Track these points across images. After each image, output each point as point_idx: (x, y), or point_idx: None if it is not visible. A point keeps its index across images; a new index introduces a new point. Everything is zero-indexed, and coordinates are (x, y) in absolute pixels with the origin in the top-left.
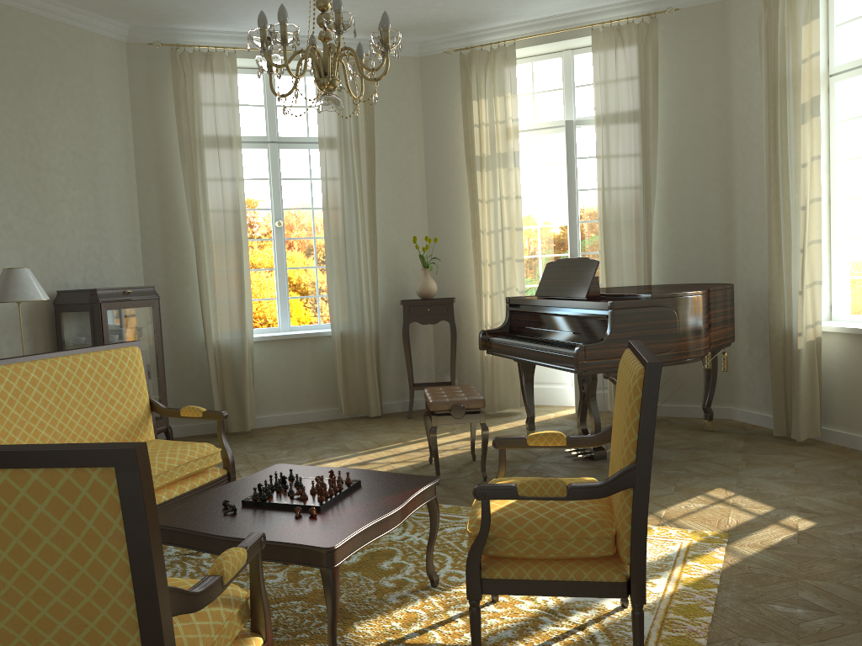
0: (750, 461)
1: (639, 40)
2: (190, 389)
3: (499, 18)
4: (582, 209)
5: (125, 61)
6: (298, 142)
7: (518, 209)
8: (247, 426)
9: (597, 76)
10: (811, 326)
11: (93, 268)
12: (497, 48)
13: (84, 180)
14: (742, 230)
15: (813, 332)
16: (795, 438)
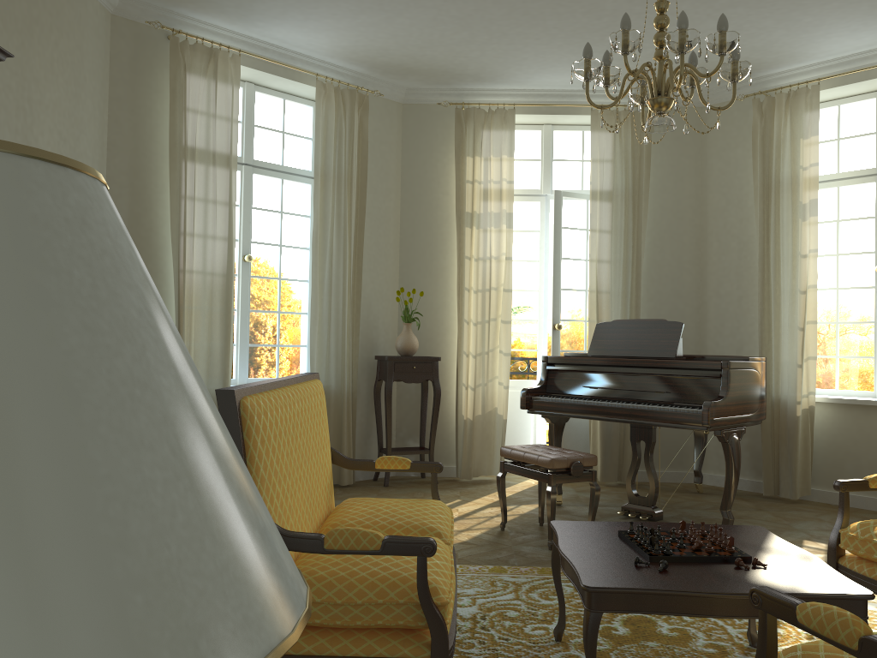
0: (783, 517)
1: (634, 127)
2: None
3: (505, 81)
4: (563, 276)
5: (109, 36)
6: (271, 169)
7: (508, 270)
8: None
9: (594, 153)
10: (805, 396)
11: None
12: (495, 109)
13: None
14: (715, 309)
15: (807, 401)
16: (786, 497)
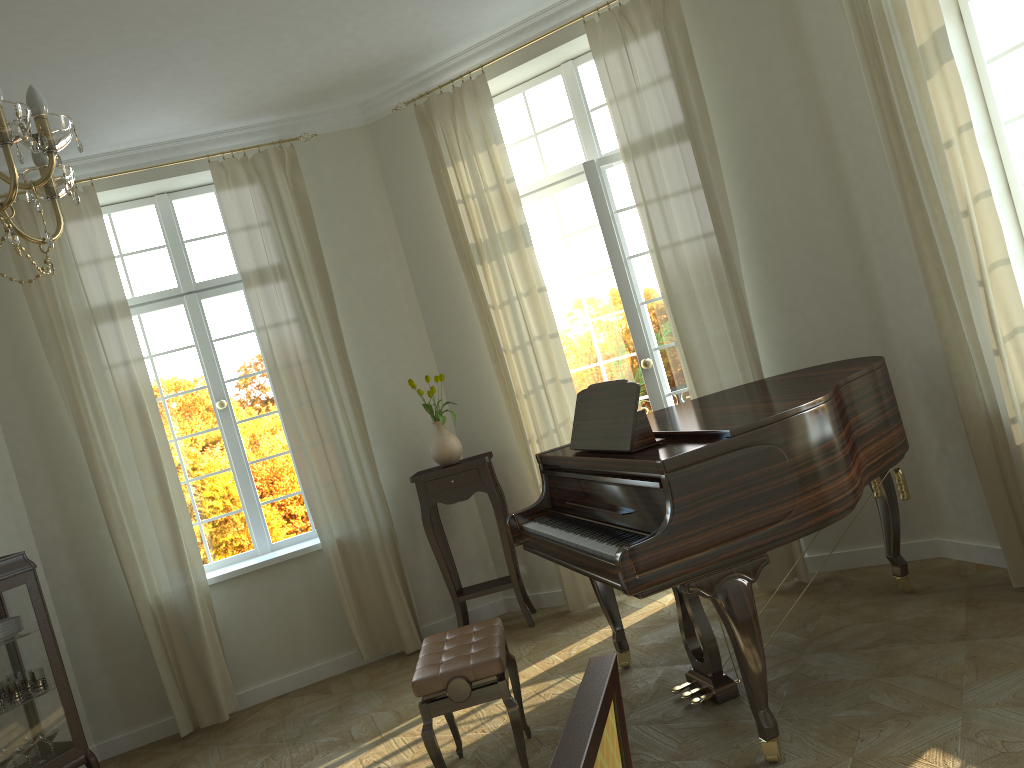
0: (981, 660)
1: (655, 20)
2: (135, 675)
3: (451, 42)
4: (639, 284)
5: None
6: (227, 284)
7: (545, 306)
8: (222, 715)
9: (608, 88)
10: None
11: None
12: (461, 85)
13: None
14: (882, 264)
15: None
16: None
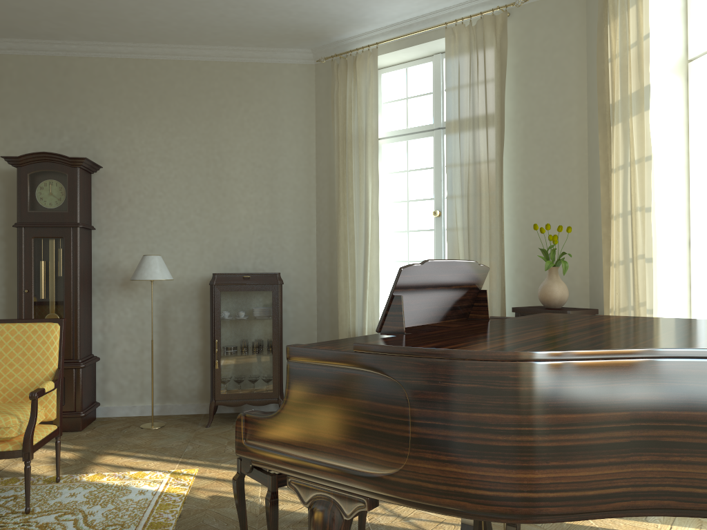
0: None
1: None
2: None
3: None
4: None
5: (313, 80)
6: None
7: (647, 177)
8: None
9: None
10: None
11: (264, 256)
12: None
13: (262, 184)
14: None
15: None
16: None
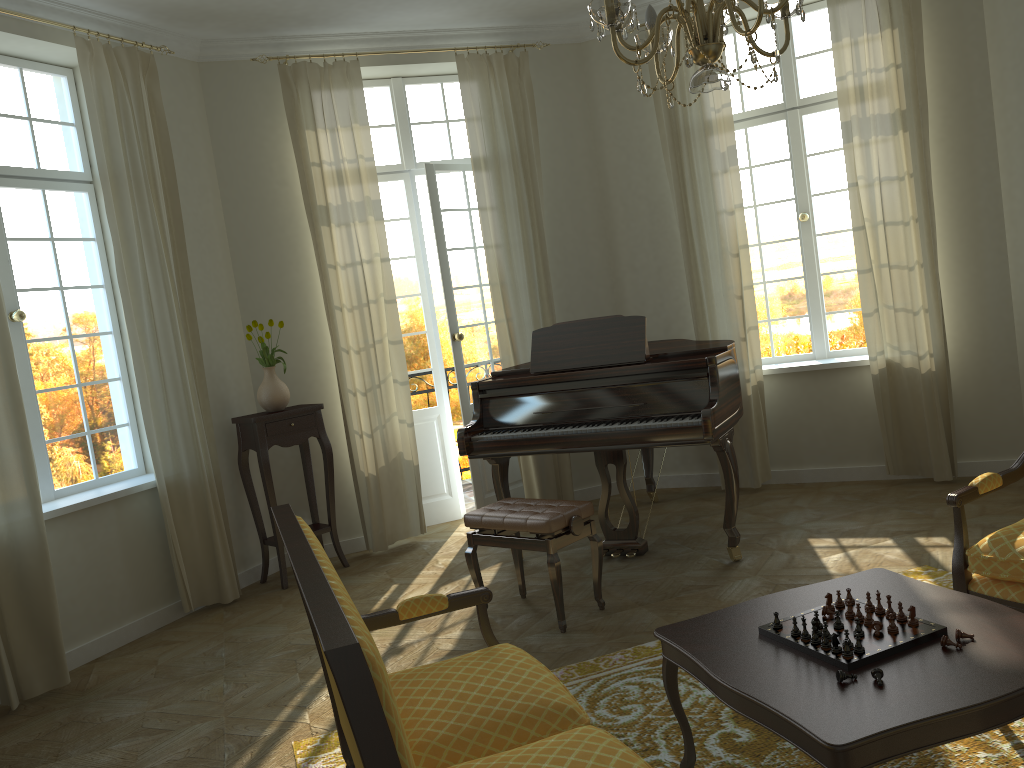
0: (762, 513)
1: (510, 74)
2: None
3: (342, 23)
4: (452, 272)
5: None
6: (22, 177)
7: (387, 275)
8: (65, 676)
9: (468, 112)
10: (752, 372)
11: None
12: (333, 62)
13: None
14: (632, 286)
15: (755, 377)
16: (747, 486)
